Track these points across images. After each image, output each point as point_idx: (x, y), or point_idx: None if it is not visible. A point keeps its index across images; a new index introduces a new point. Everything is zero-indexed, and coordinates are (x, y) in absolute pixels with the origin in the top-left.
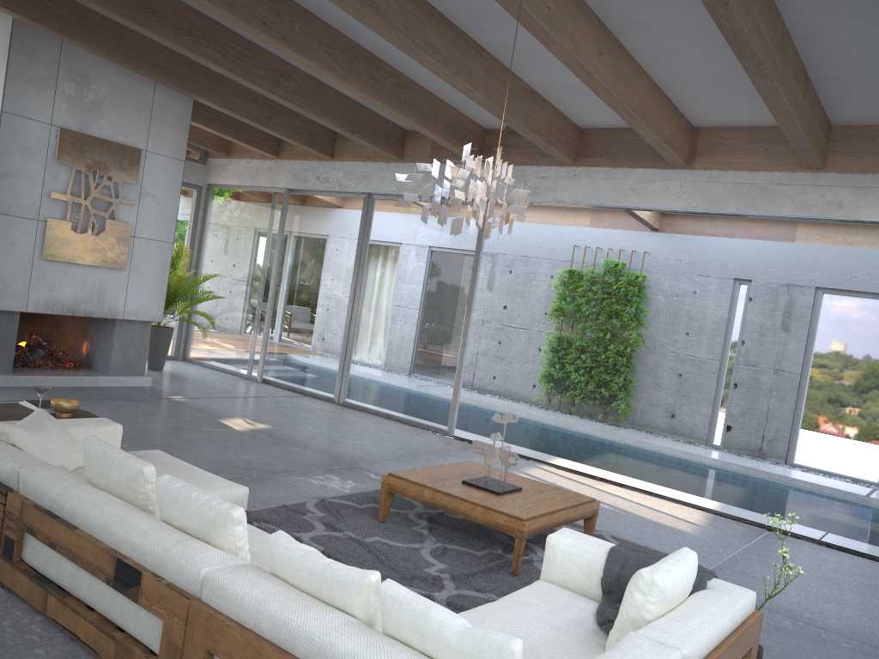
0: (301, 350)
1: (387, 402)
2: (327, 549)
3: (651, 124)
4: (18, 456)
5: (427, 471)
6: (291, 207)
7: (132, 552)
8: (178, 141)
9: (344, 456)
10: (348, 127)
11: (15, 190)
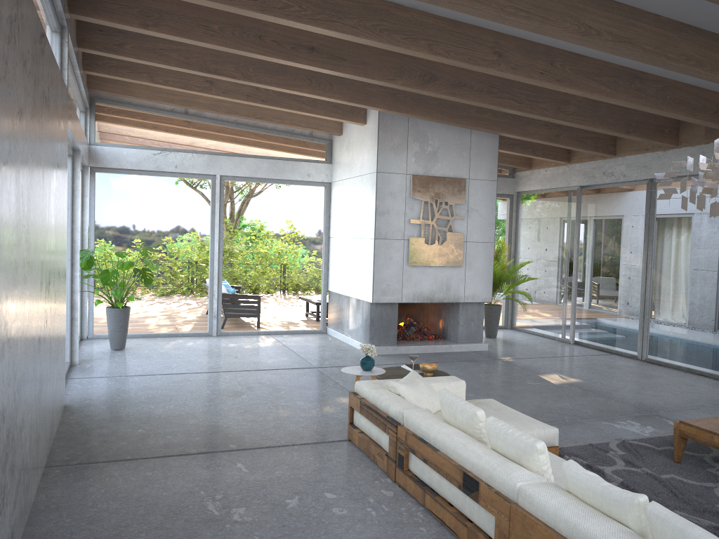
0: (604, 316)
1: (687, 358)
2: (626, 481)
3: None
4: (401, 402)
5: (718, 420)
6: (584, 200)
7: (472, 468)
8: (490, 167)
9: (645, 406)
10: (624, 130)
11: (389, 221)
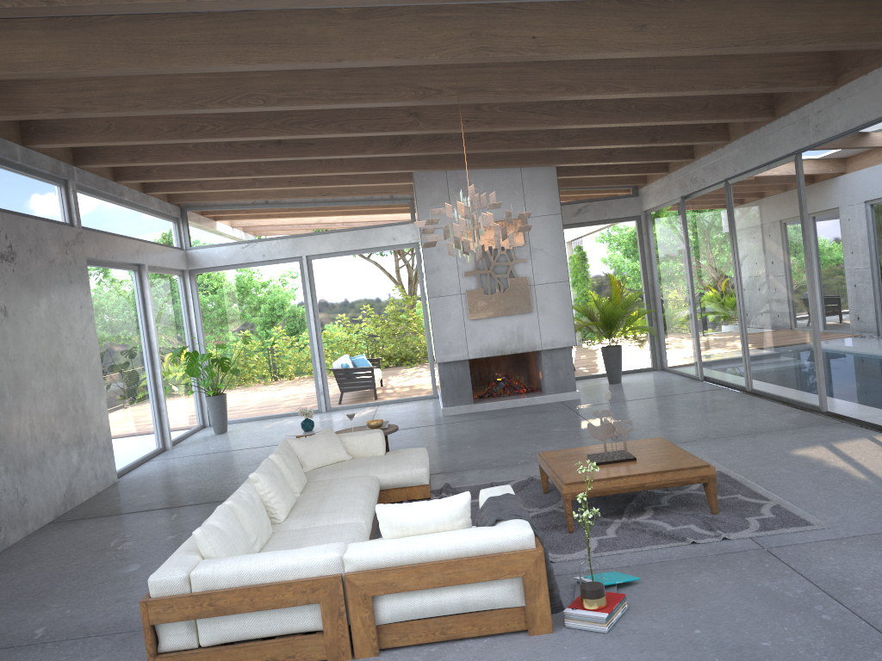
0: (719, 344)
1: (776, 384)
2: None
3: (789, 40)
4: None
5: (581, 449)
6: (689, 212)
7: None
8: (550, 200)
9: None
10: (648, 138)
11: (441, 278)
